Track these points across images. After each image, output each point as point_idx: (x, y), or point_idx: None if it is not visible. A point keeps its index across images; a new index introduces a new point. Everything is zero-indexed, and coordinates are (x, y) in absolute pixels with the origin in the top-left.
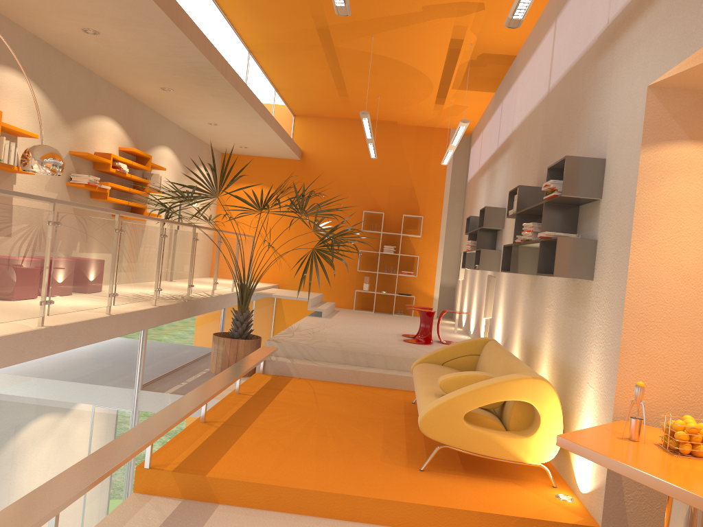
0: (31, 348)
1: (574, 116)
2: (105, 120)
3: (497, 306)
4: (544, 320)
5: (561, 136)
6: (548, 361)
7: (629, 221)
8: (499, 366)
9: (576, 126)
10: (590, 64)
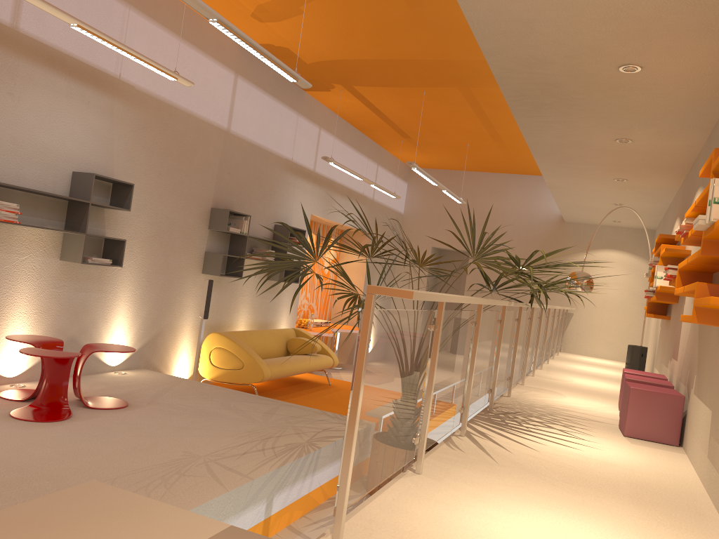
0: None
1: (266, 185)
2: None
3: (103, 308)
4: (237, 305)
5: (251, 187)
6: (245, 327)
7: (302, 260)
8: (268, 337)
9: (268, 193)
10: (279, 167)
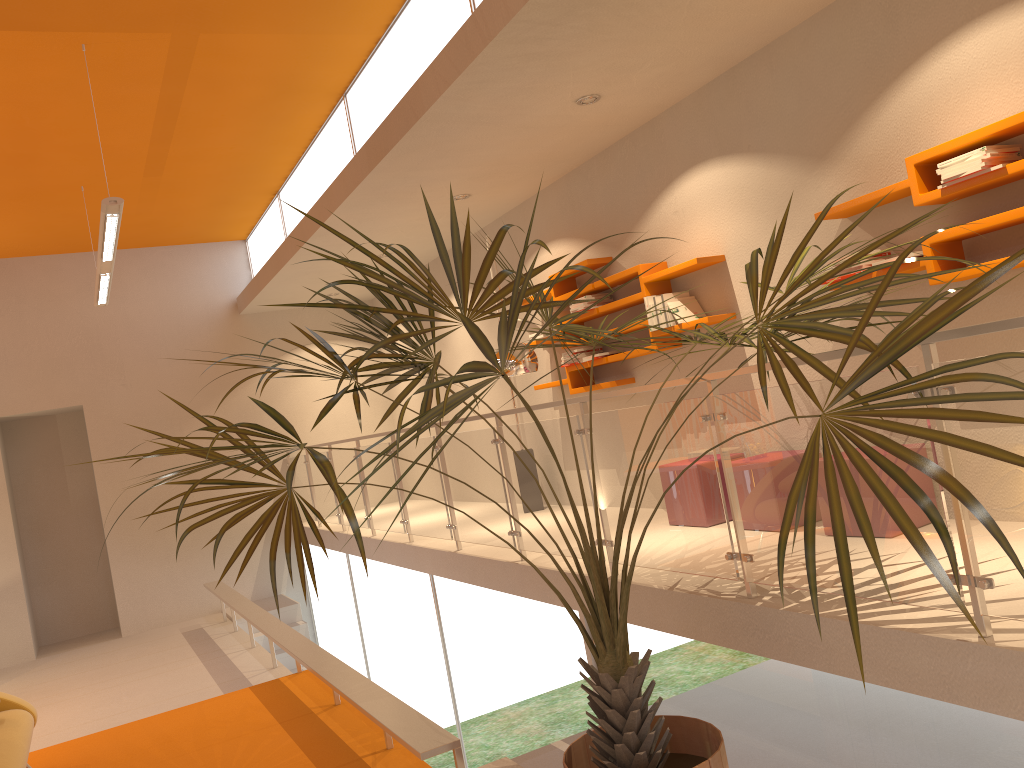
0: (443, 567)
1: None
2: (954, 46)
3: None
4: None
5: None
6: None
7: None
8: None
9: None
10: None
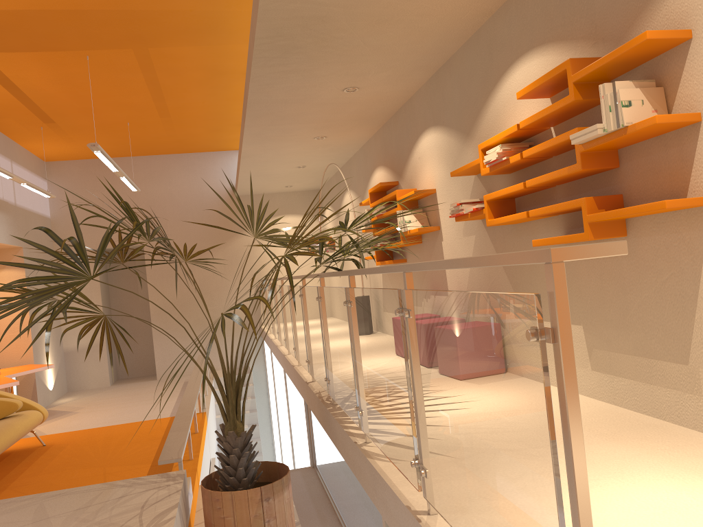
0: (283, 363)
1: None
2: (512, 74)
3: None
4: None
5: None
6: None
7: None
8: None
9: None
10: None
